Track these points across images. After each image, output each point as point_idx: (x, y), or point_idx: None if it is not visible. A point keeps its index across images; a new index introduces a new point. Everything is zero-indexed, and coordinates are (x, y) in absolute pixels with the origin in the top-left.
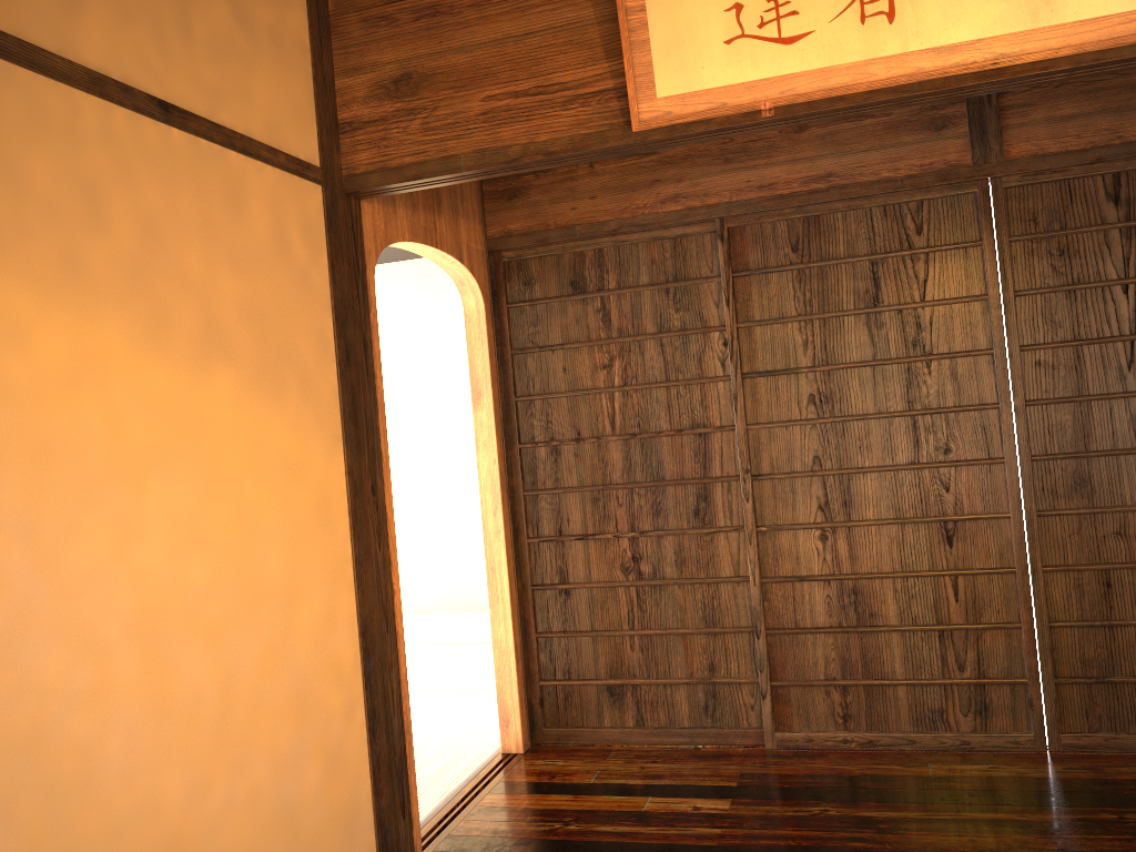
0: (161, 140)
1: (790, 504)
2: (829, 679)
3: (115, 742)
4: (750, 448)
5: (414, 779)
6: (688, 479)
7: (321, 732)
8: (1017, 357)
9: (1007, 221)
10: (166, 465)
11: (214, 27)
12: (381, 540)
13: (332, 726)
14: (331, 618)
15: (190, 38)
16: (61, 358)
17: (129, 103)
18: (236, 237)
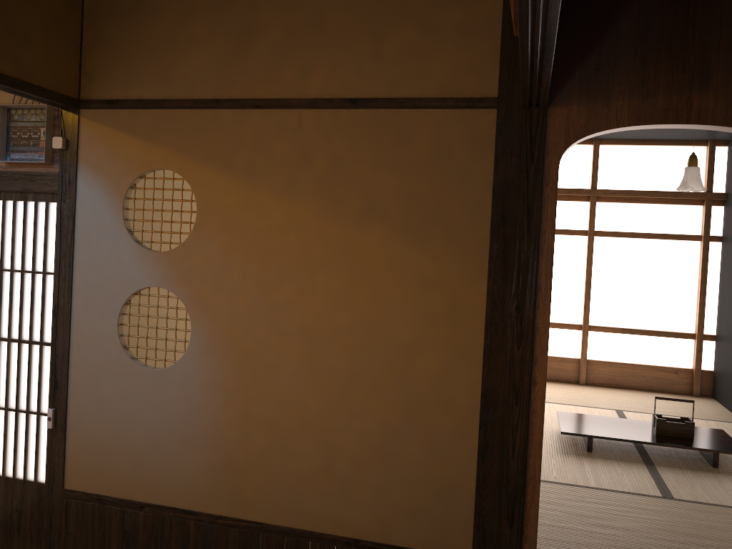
0: (351, 117)
1: None
2: None
3: (285, 371)
4: None
5: (534, 513)
6: None
7: (427, 431)
8: None
9: None
10: (330, 267)
11: (402, 44)
12: (521, 344)
13: (439, 433)
14: (451, 374)
15: (380, 58)
16: (281, 220)
17: (330, 106)
18: (400, 156)
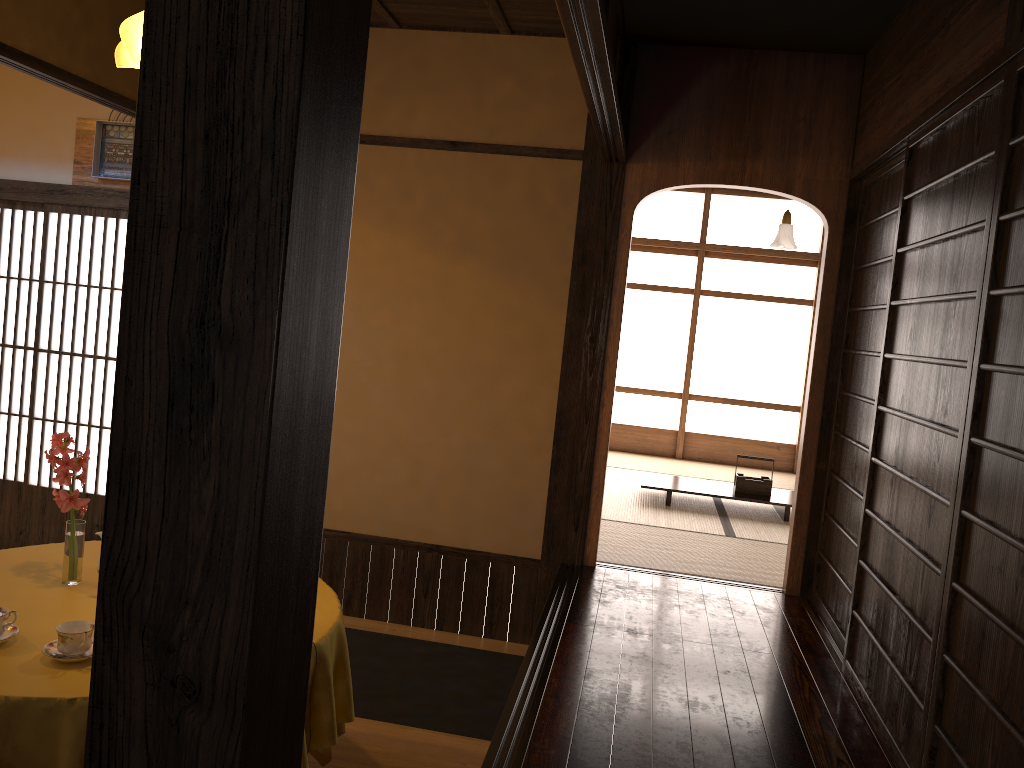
0: (450, 159)
1: (888, 441)
2: (870, 628)
3: (378, 391)
4: (886, 378)
5: (597, 518)
6: (874, 401)
7: (507, 447)
8: (984, 304)
9: (1019, 117)
10: (425, 296)
11: (500, 95)
12: (593, 370)
13: (517, 449)
14: (530, 396)
15: (480, 106)
16: (380, 250)
17: (431, 147)
18: (495, 197)
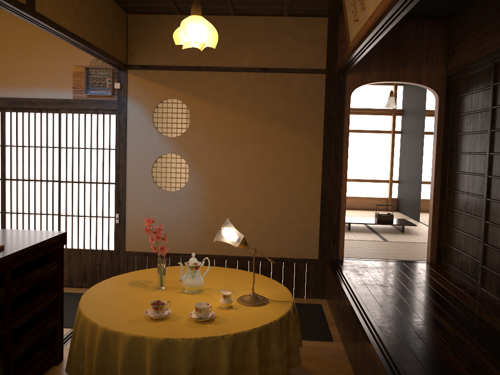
0: (263, 76)
1: (497, 190)
2: (496, 272)
3: (235, 188)
4: (490, 163)
5: (343, 238)
6: (479, 174)
7: (299, 209)
8: None
9: None
10: (255, 142)
11: (285, 45)
12: (336, 170)
13: (304, 209)
14: (308, 184)
15: (275, 51)
16: (231, 121)
17: (253, 71)
18: (285, 93)
